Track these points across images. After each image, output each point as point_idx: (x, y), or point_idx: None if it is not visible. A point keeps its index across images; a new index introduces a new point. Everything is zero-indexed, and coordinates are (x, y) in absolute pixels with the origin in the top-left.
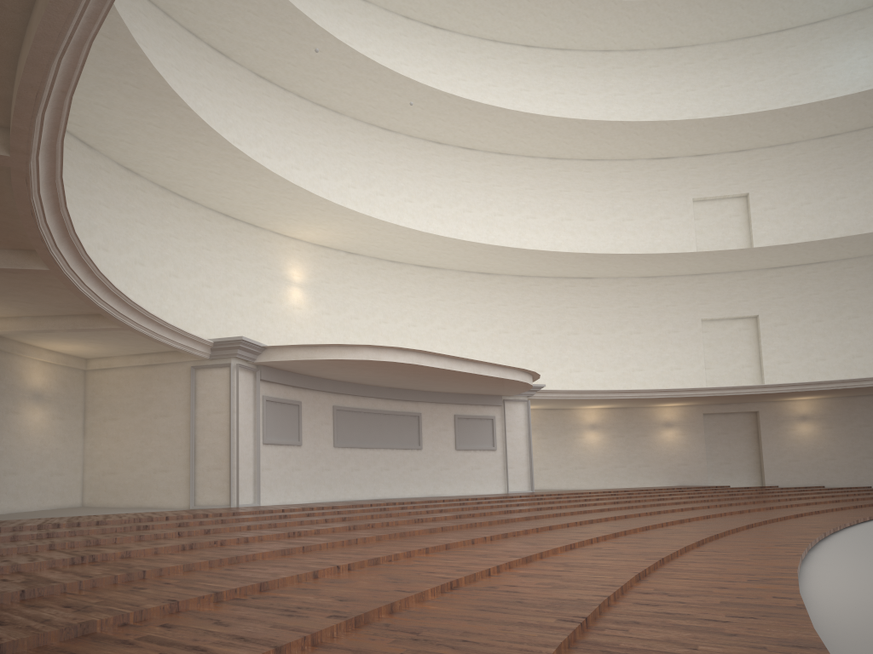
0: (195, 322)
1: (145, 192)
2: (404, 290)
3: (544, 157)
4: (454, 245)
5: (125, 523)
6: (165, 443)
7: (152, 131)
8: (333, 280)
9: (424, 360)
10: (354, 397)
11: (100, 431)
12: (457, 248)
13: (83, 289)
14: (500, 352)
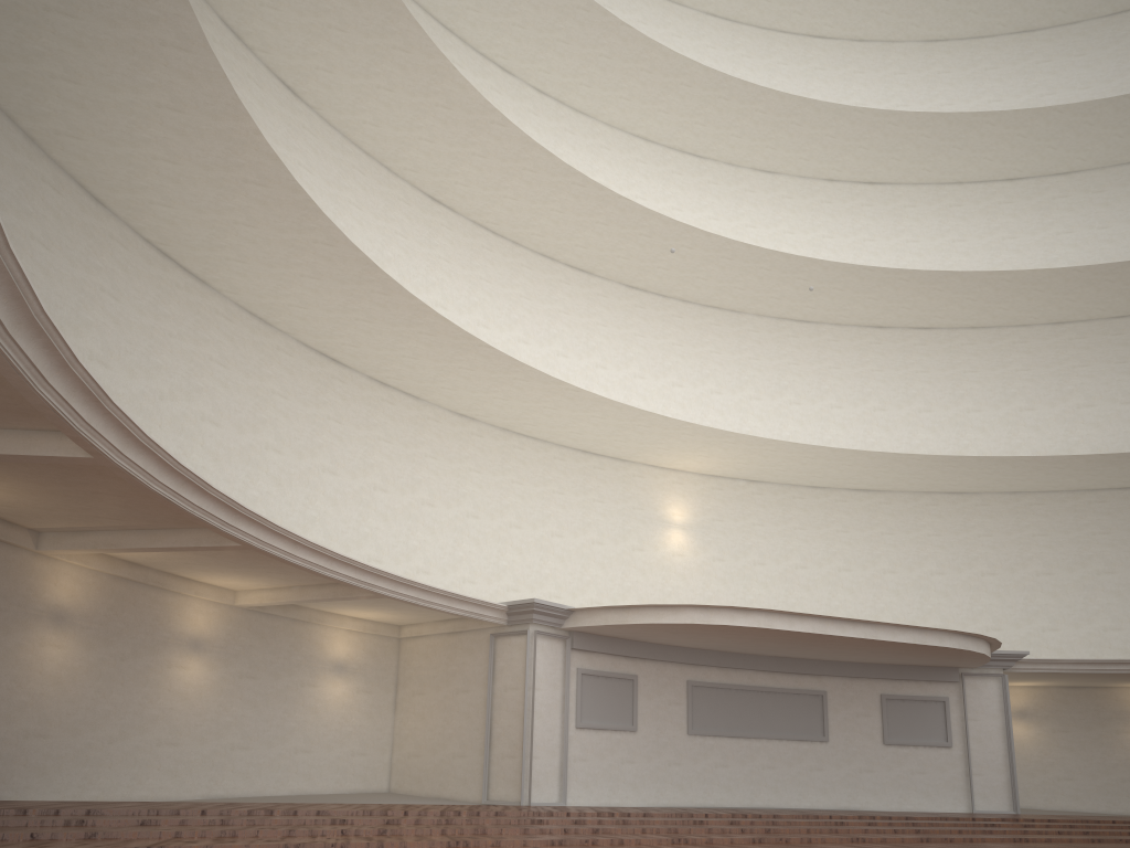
0: (541, 578)
1: (482, 436)
2: (831, 524)
3: (1044, 324)
4: (888, 460)
5: (350, 815)
6: (464, 723)
7: (466, 374)
8: (729, 517)
9: (777, 622)
10: (720, 669)
11: (408, 706)
12: (893, 463)
13: (297, 560)
14: (984, 602)
